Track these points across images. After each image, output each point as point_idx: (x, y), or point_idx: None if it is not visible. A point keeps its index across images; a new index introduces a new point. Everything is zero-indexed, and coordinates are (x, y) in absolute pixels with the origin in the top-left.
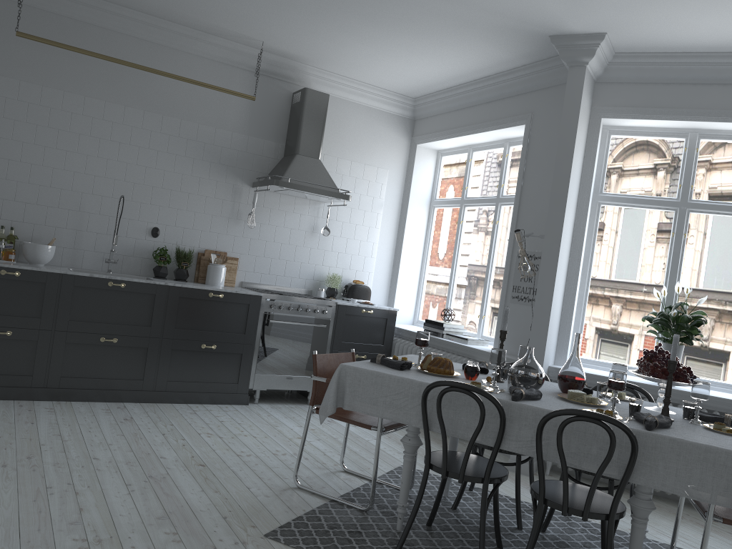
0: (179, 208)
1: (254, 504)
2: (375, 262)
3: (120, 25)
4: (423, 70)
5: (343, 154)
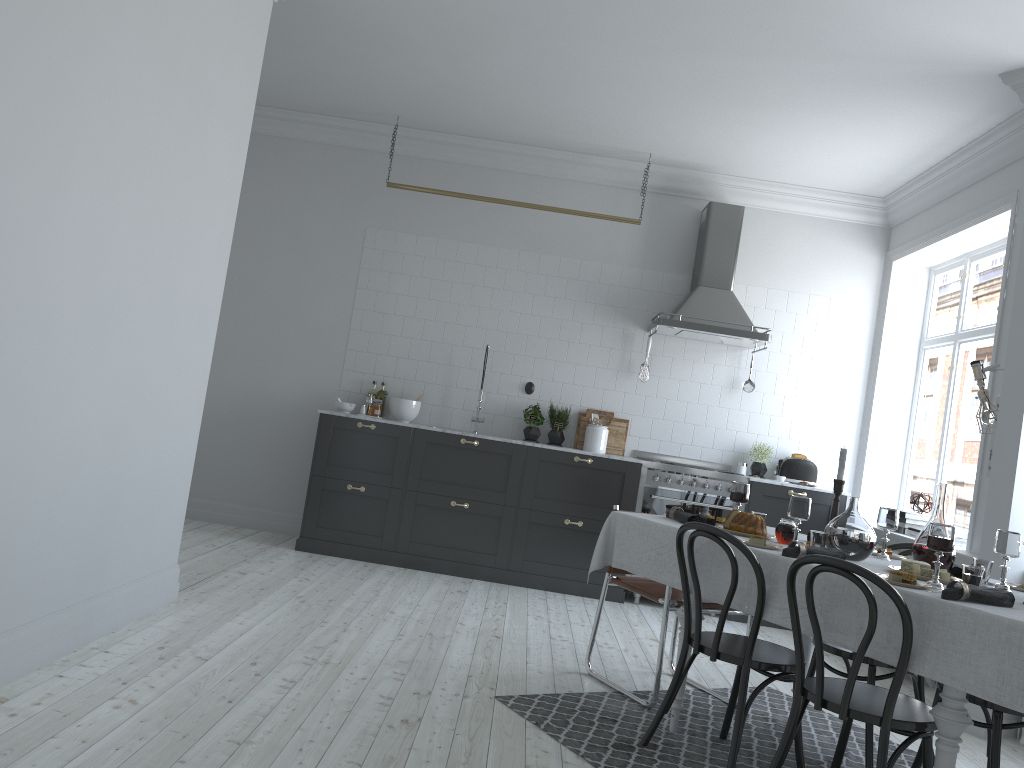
0: (556, 359)
1: (517, 674)
2: (830, 430)
3: (494, 161)
4: (864, 155)
5: (776, 282)
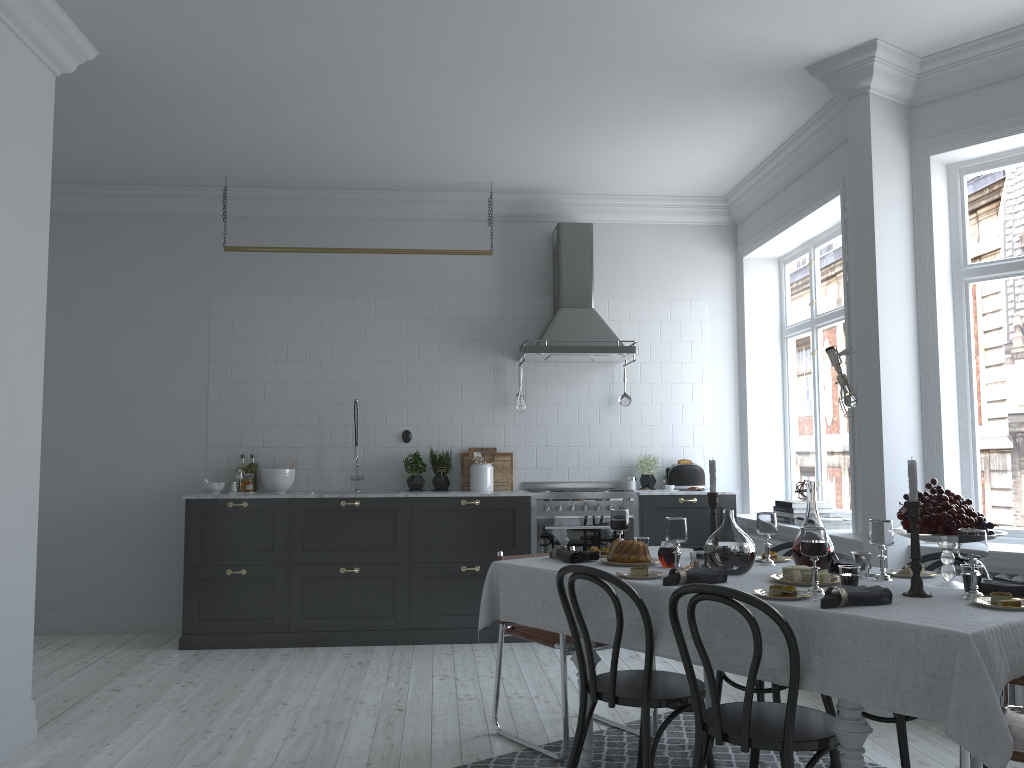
0: (430, 402)
1: (421, 751)
2: (711, 431)
3: (335, 210)
4: (697, 159)
5: (635, 293)
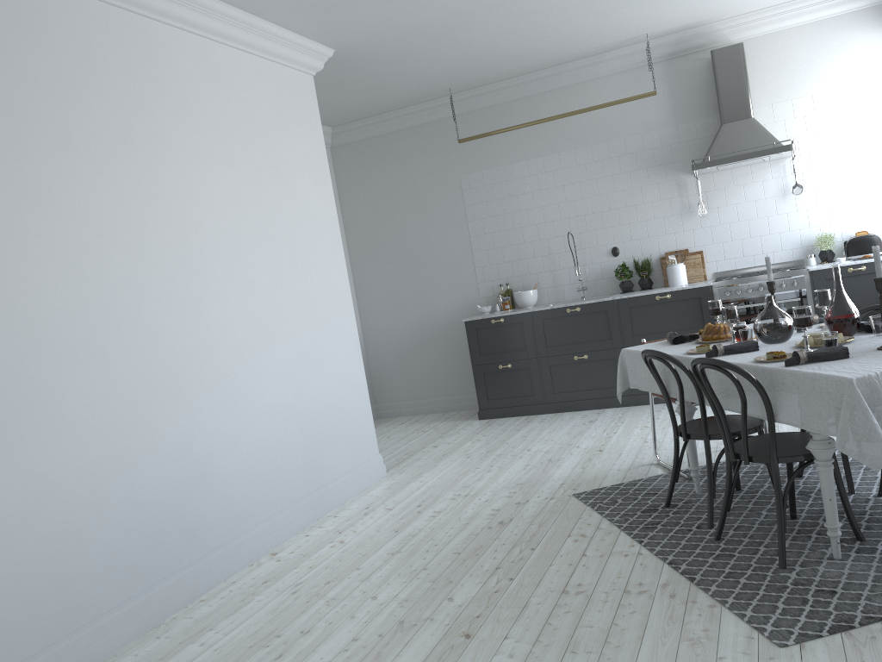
0: (629, 222)
1: (599, 475)
2: None
3: (532, 89)
4: None
5: (797, 92)
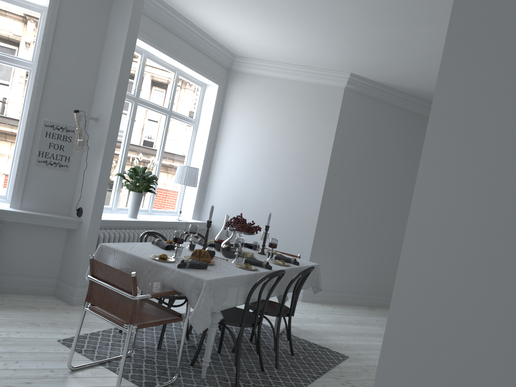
0: None
1: None
2: None
3: None
4: None
5: None
